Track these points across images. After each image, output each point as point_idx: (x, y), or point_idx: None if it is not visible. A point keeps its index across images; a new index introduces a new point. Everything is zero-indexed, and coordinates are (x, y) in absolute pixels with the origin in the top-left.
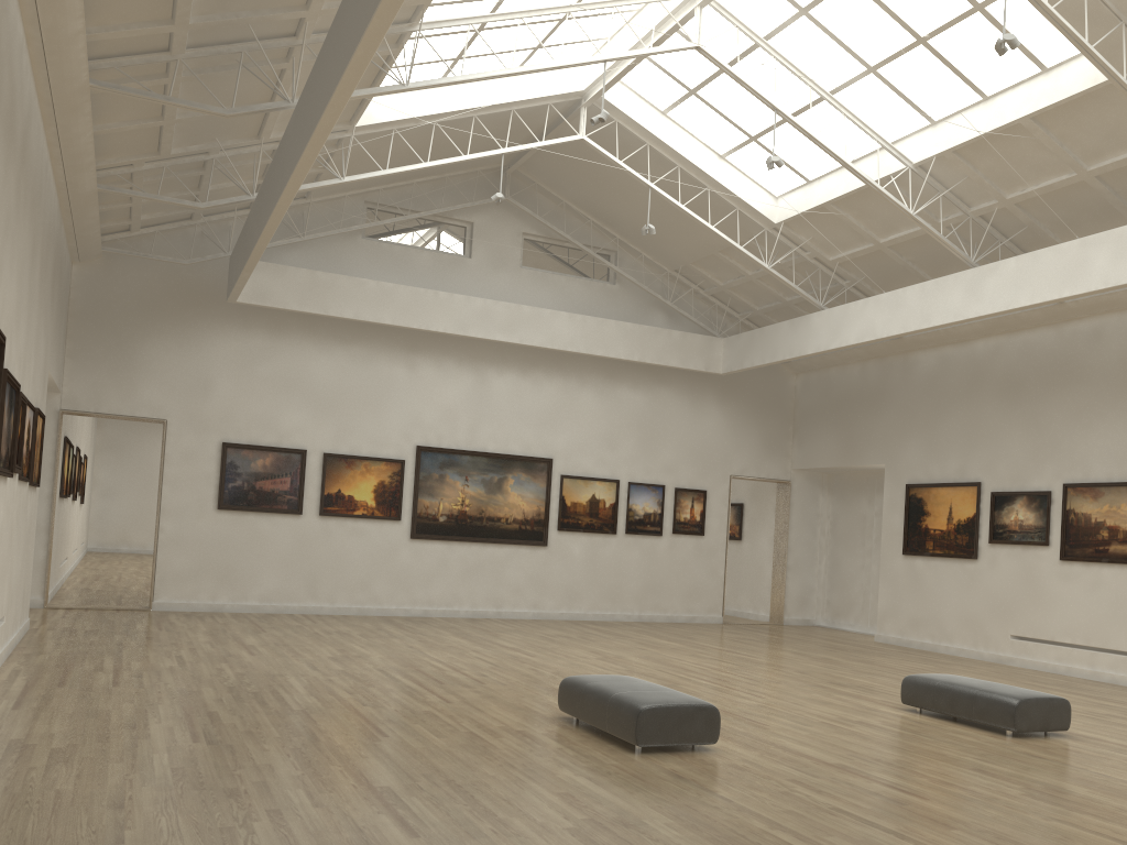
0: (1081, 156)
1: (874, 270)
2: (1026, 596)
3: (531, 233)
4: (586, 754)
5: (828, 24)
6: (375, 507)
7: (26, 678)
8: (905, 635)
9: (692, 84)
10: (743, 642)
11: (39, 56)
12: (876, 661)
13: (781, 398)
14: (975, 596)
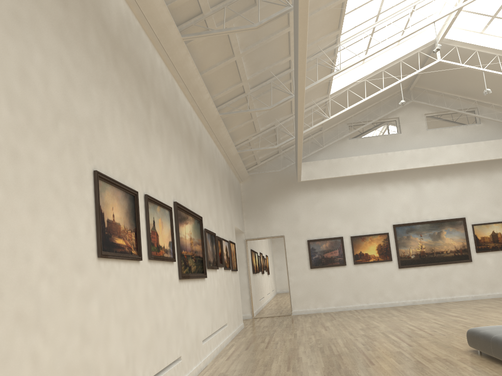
0: None
1: None
2: None
3: (428, 113)
4: (479, 369)
5: None
6: (379, 256)
7: (235, 347)
8: None
9: (492, 13)
10: None
11: (199, 112)
12: None
13: None
14: None
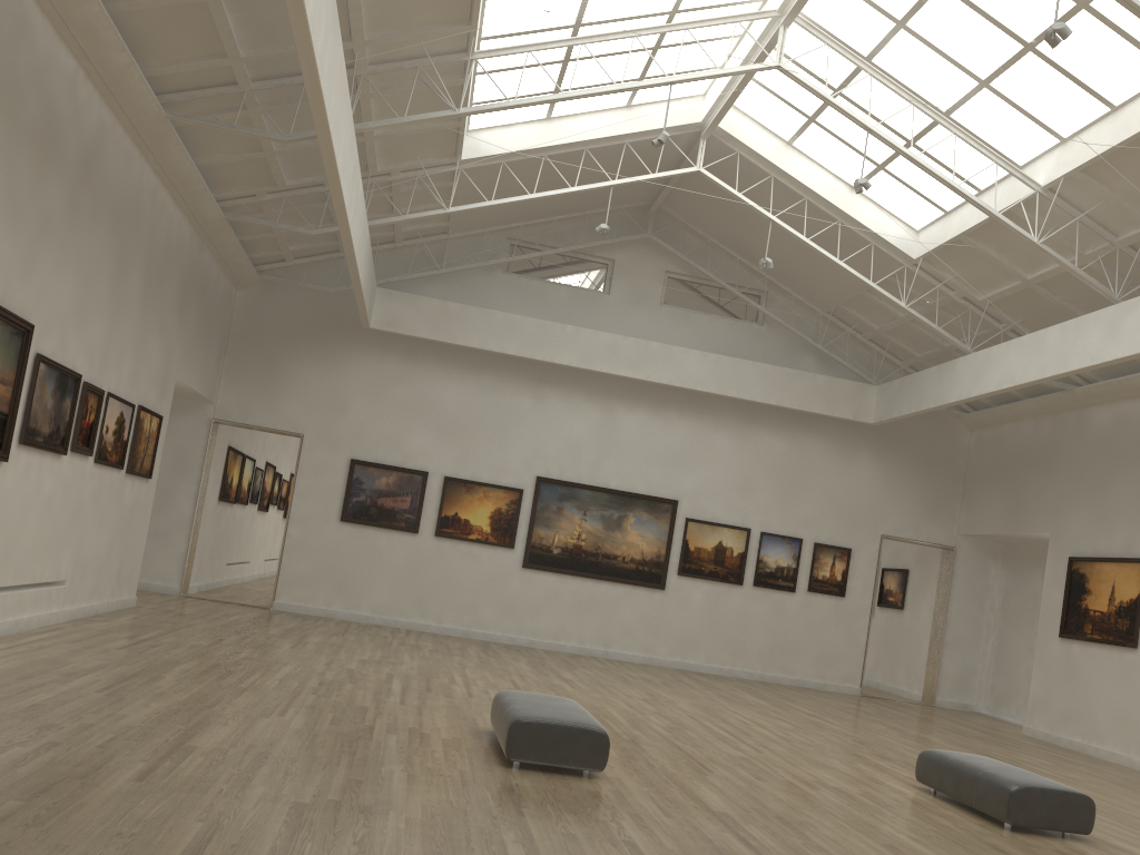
0: None
1: (1029, 311)
2: None
3: (674, 271)
4: (451, 759)
5: (929, 37)
6: (490, 533)
7: (56, 634)
8: (1054, 730)
9: (810, 111)
10: (849, 711)
11: (104, 88)
12: (982, 748)
13: (951, 456)
14: (1131, 692)
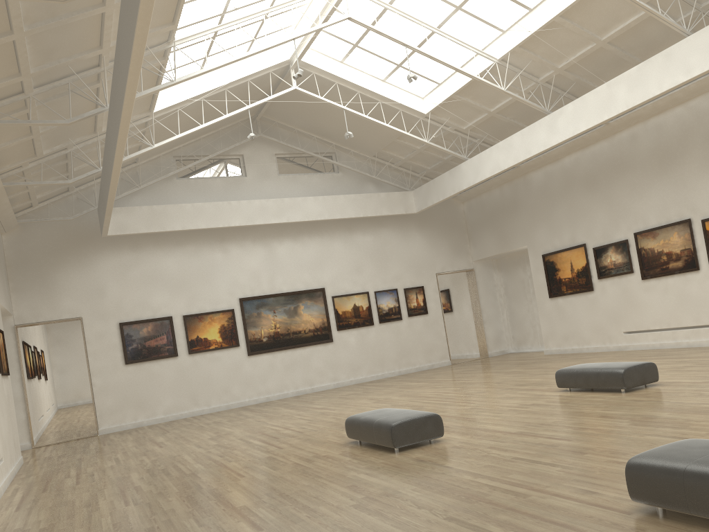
0: (596, 32)
1: (492, 129)
2: (627, 306)
3: (280, 153)
4: (365, 460)
5: None
6: (222, 341)
7: (23, 491)
8: (561, 346)
9: (354, 40)
10: (463, 372)
11: None
12: (545, 366)
13: (457, 219)
14: (597, 313)
